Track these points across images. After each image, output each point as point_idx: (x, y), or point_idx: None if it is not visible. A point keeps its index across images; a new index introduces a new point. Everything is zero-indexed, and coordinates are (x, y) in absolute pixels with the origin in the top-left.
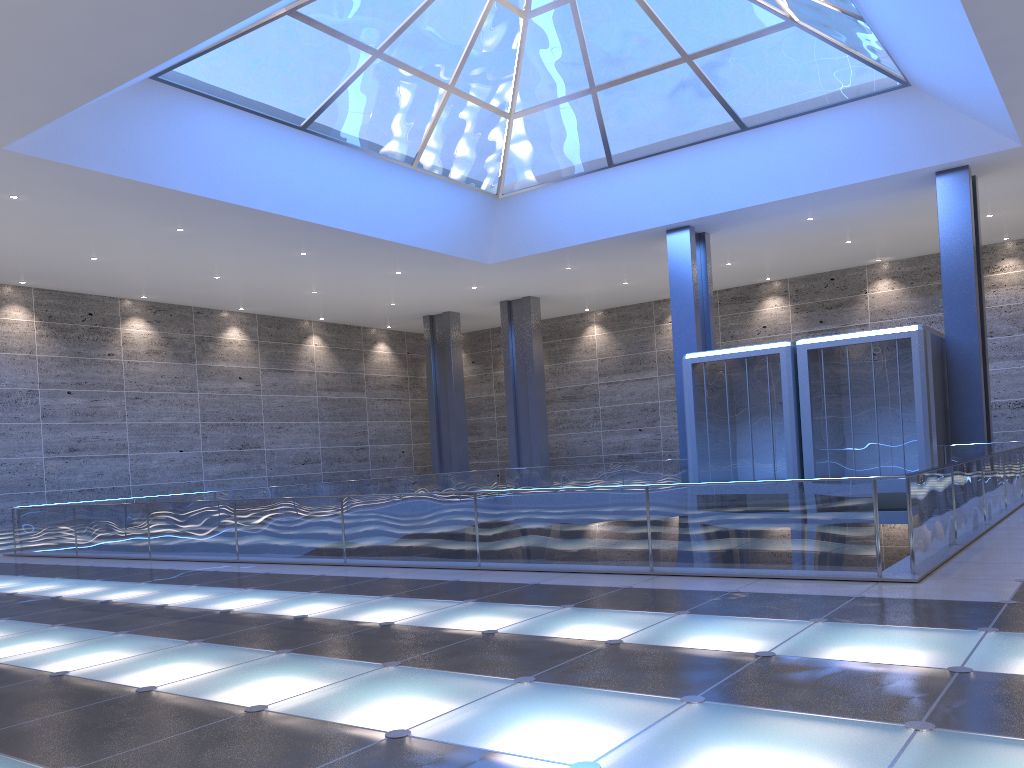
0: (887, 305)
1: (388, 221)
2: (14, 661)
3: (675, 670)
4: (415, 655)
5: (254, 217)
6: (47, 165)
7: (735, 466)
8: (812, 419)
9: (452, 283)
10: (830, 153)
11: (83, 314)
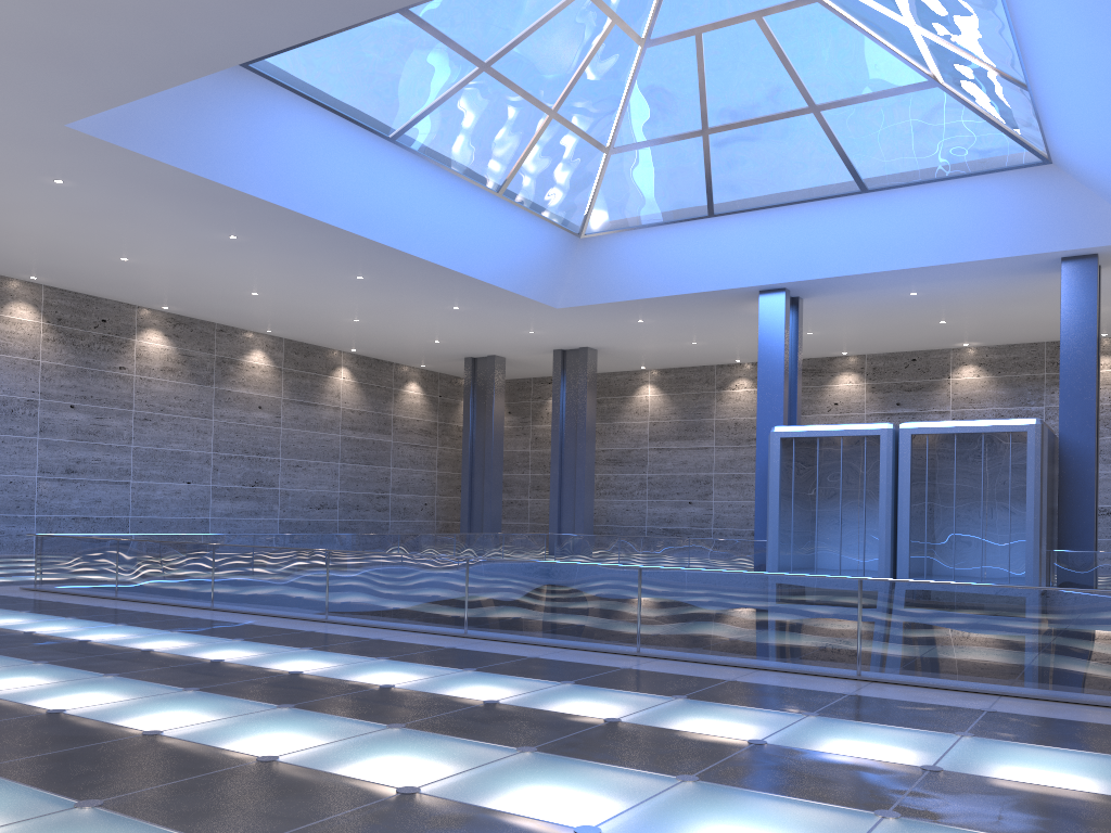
0: (971, 393)
1: (462, 251)
2: (188, 736)
3: (1061, 815)
4: (702, 768)
5: (320, 231)
6: (109, 150)
7: (820, 553)
8: (910, 510)
9: (510, 325)
10: (953, 226)
11: (96, 320)
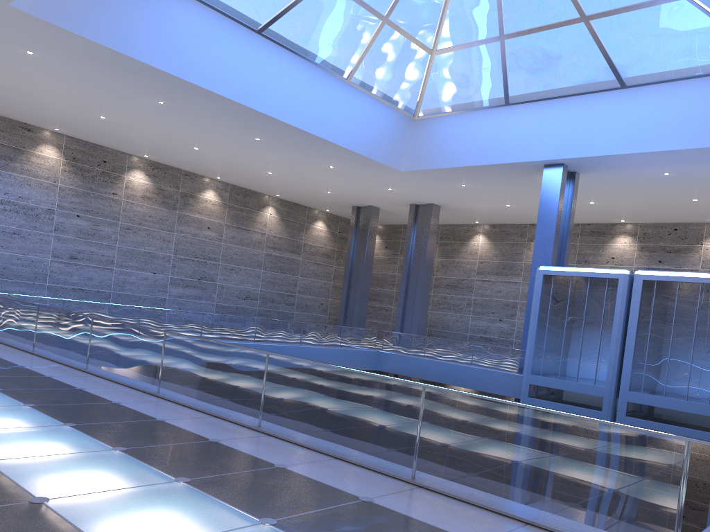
0: None
1: (323, 122)
2: None
3: None
4: None
5: (215, 100)
6: (47, 26)
7: (563, 364)
8: (636, 338)
9: (373, 183)
10: (695, 117)
11: (99, 161)
